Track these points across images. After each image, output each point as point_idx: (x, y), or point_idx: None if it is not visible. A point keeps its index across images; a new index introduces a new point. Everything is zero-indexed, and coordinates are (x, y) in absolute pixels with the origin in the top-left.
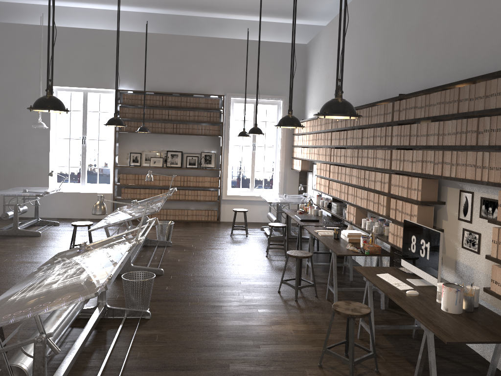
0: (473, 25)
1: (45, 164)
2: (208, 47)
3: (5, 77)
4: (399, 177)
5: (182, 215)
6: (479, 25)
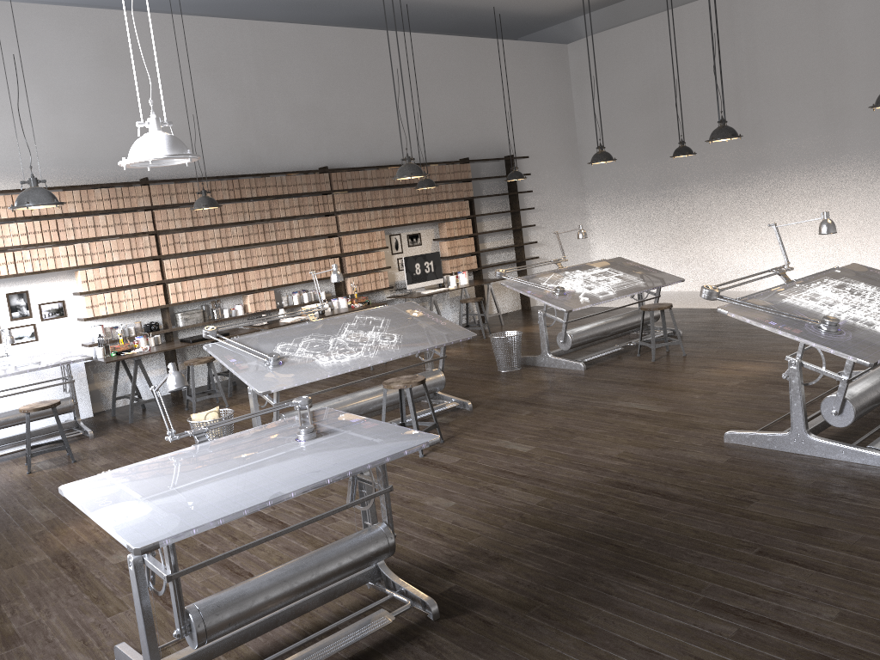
0: (377, 127)
1: None
2: None
3: None
4: (356, 236)
5: None
6: (382, 129)
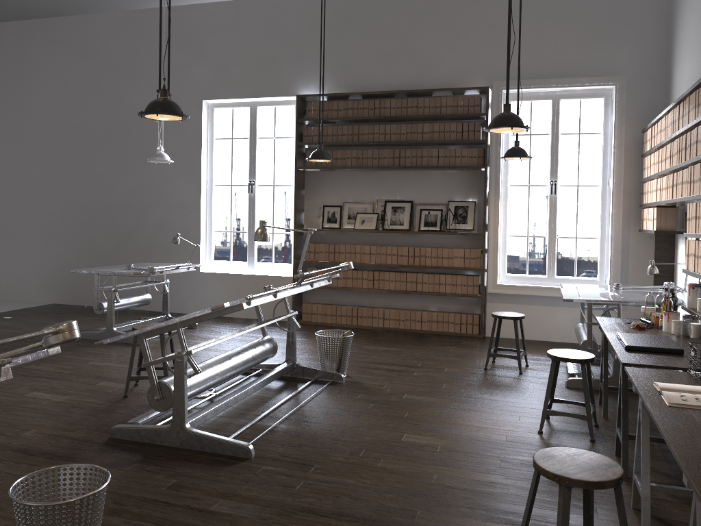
0: None
1: (194, 228)
2: None
3: (142, 93)
4: None
5: (412, 321)
6: None
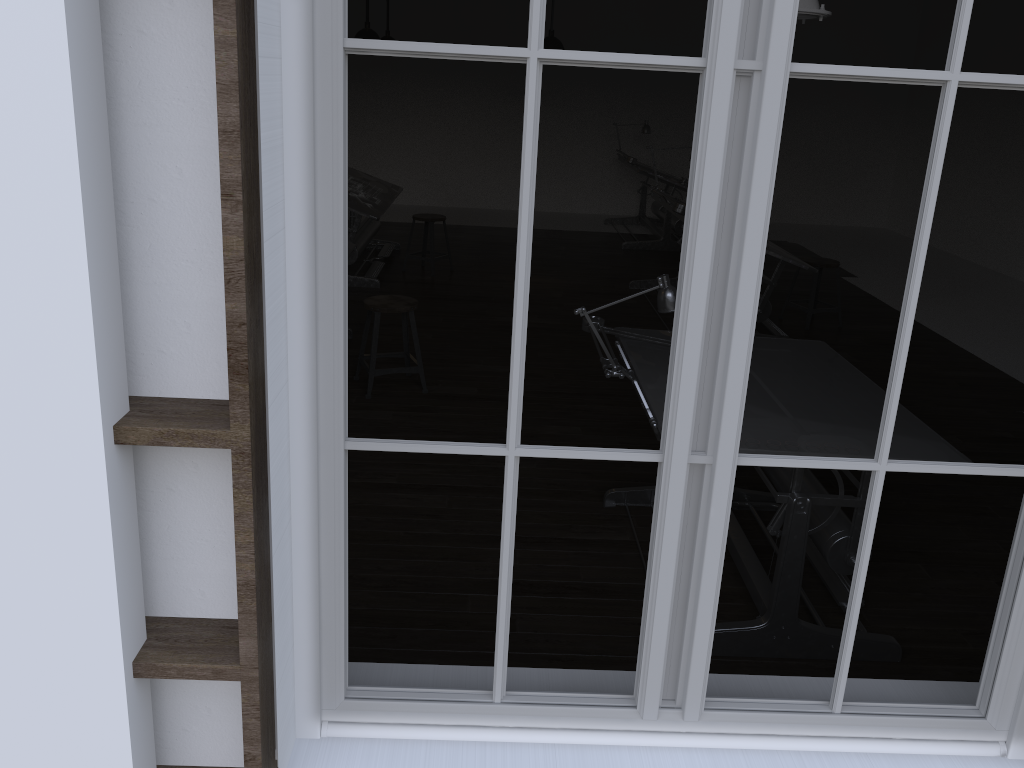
0: None
1: None
2: None
3: None
4: None
5: None
6: None
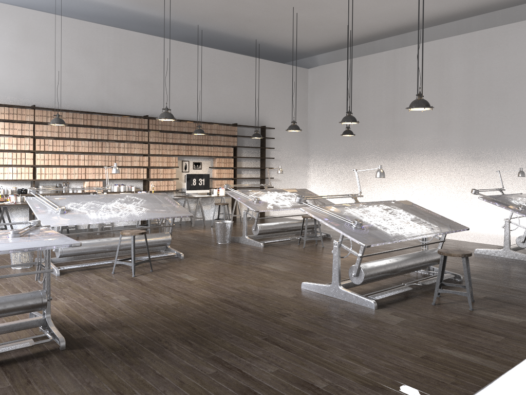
0: (184, 98)
1: None
2: None
3: None
4: (159, 157)
5: None
6: (187, 99)
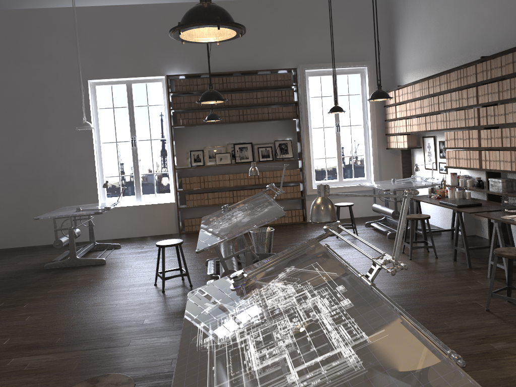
0: None
1: (91, 176)
2: (270, 12)
3: (31, 76)
4: None
5: None
6: None
